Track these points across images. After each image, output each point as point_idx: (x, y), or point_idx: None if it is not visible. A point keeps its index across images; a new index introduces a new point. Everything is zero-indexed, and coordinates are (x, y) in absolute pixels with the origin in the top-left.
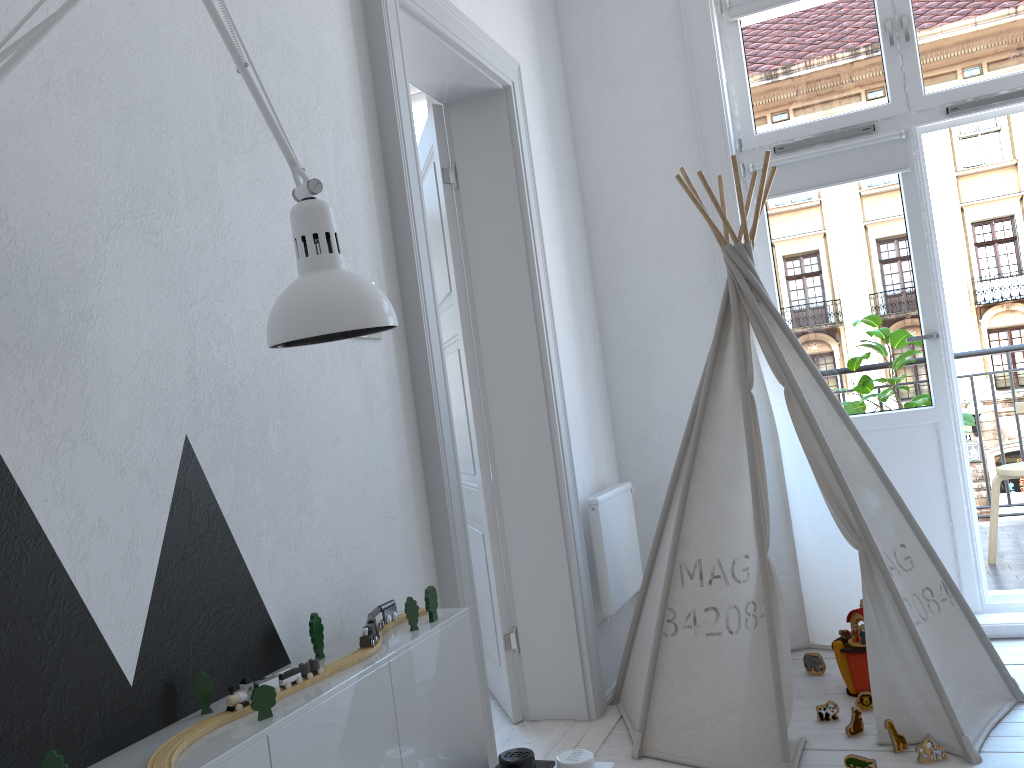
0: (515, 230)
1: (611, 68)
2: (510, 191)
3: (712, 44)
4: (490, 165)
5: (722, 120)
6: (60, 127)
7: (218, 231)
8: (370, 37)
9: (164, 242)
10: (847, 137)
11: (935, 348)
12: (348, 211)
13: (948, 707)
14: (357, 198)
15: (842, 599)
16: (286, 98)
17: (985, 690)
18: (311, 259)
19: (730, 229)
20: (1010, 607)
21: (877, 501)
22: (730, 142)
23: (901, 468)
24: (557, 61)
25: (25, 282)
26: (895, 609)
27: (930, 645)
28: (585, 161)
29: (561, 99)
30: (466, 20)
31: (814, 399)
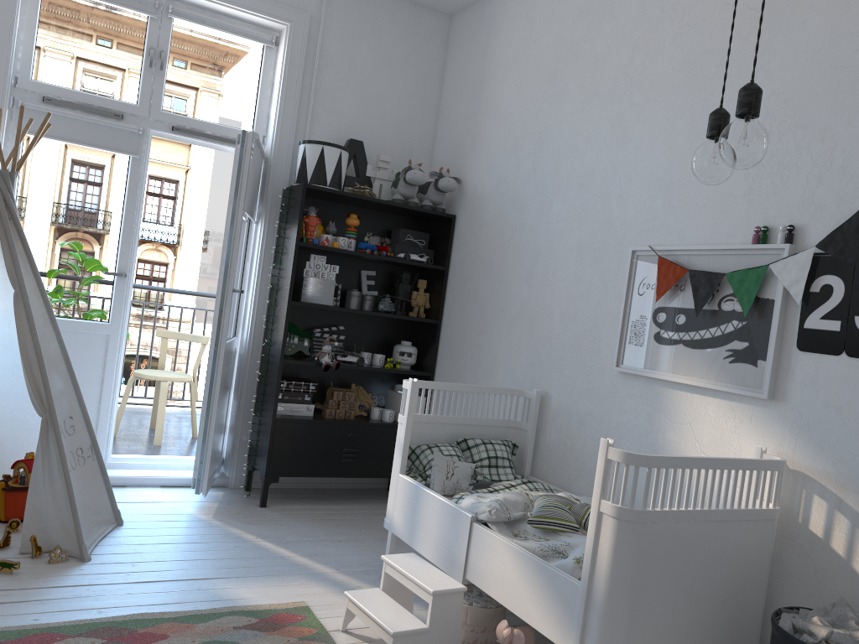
0: None
1: None
2: None
3: None
4: None
5: (8, 58)
6: None
7: None
8: None
9: None
10: (102, 115)
11: (122, 284)
12: None
13: (78, 526)
14: None
15: (8, 452)
16: None
17: (100, 517)
18: None
19: (3, 157)
20: (123, 466)
21: (62, 384)
22: (10, 78)
23: (75, 362)
24: None
25: None
26: (58, 460)
27: (74, 486)
28: None
29: None
30: None
31: (34, 303)
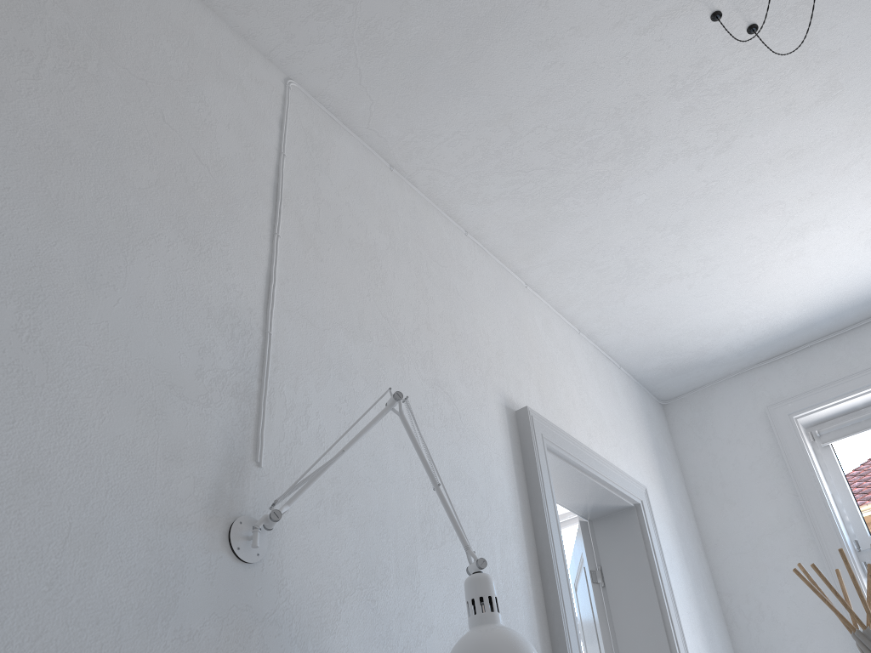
0: (656, 621)
1: (727, 488)
2: (648, 587)
3: (810, 464)
4: (629, 566)
5: (833, 524)
6: (324, 527)
7: (415, 602)
8: (526, 470)
9: (378, 607)
10: None
11: None
12: (510, 594)
13: None
14: (517, 585)
15: None
16: (466, 511)
17: None
18: (478, 615)
19: (855, 615)
20: None
21: None
22: (846, 542)
23: None
24: (680, 485)
25: (290, 627)
26: None
27: None
28: (716, 564)
29: (688, 514)
30: (599, 457)
31: None
